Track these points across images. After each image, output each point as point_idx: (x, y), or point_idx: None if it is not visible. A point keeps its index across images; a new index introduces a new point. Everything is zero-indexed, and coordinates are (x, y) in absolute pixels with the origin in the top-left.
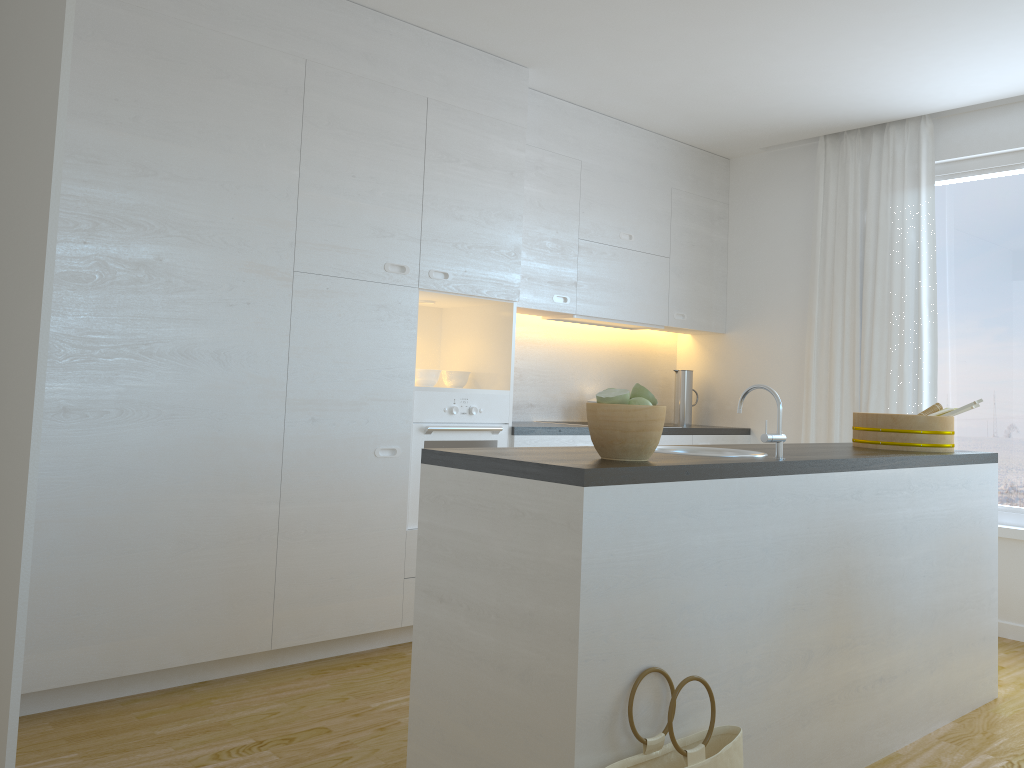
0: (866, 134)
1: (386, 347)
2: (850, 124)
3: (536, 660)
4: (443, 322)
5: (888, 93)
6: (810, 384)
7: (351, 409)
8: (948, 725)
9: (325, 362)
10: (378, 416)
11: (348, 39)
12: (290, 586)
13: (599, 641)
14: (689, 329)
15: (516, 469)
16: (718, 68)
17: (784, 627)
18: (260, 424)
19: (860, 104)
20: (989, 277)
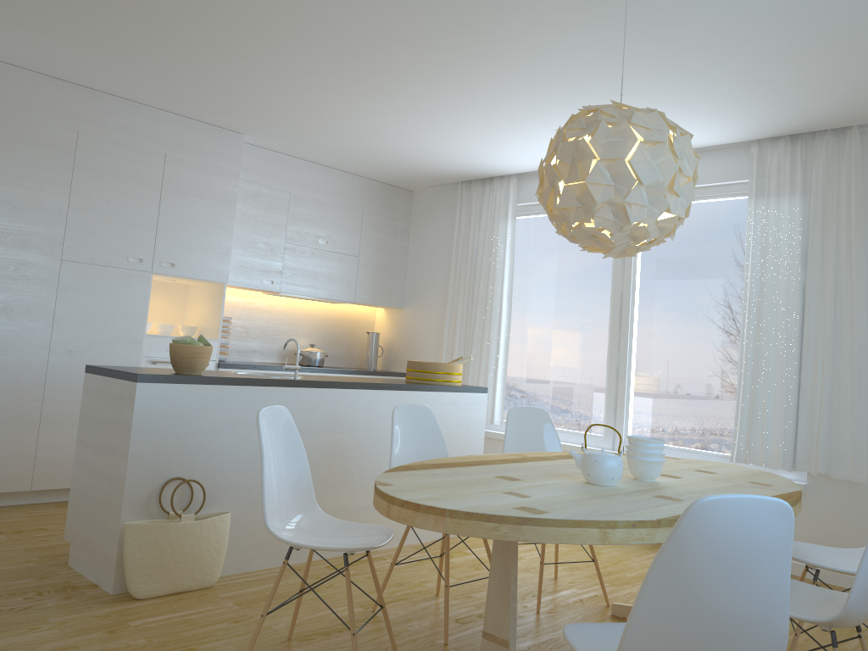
0: (484, 183)
1: (125, 308)
2: (471, 176)
3: (114, 469)
4: (188, 293)
5: (477, 161)
6: (443, 344)
7: (97, 346)
8: (426, 542)
9: (80, 316)
10: (117, 351)
11: (109, 118)
12: (47, 452)
13: (142, 459)
14: (373, 305)
15: (117, 374)
16: (362, 142)
17: None
18: (32, 352)
19: (466, 166)
20: (543, 280)
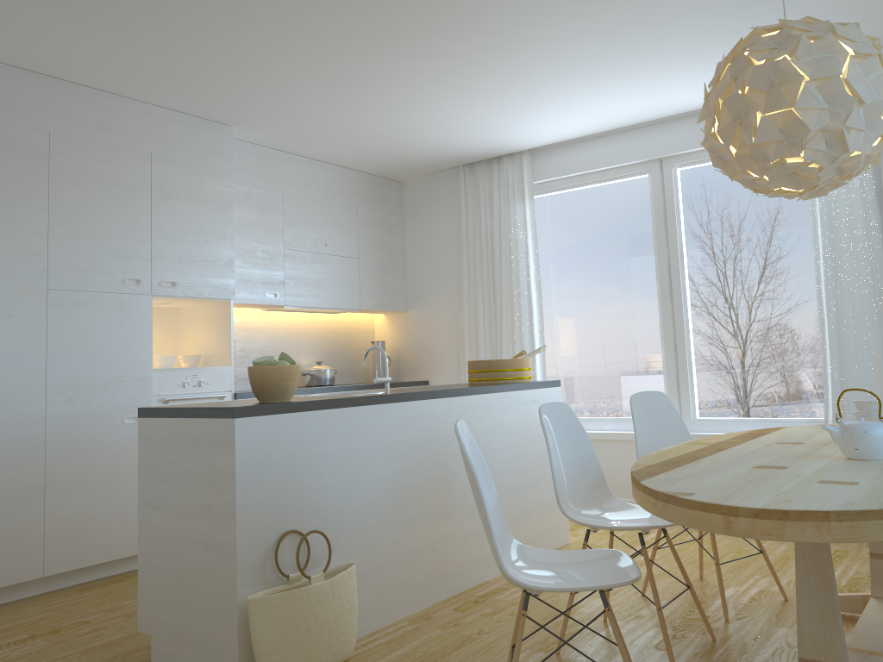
0: (490, 163)
1: (127, 341)
2: (477, 157)
3: (213, 533)
4: (180, 318)
5: (493, 137)
6: (465, 344)
7: (101, 389)
8: None
9: (77, 355)
10: (124, 393)
11: (83, 113)
12: (57, 527)
13: (252, 514)
14: (378, 310)
15: (196, 413)
16: (371, 124)
17: (393, 501)
18: (26, 406)
19: (478, 144)
20: (572, 261)
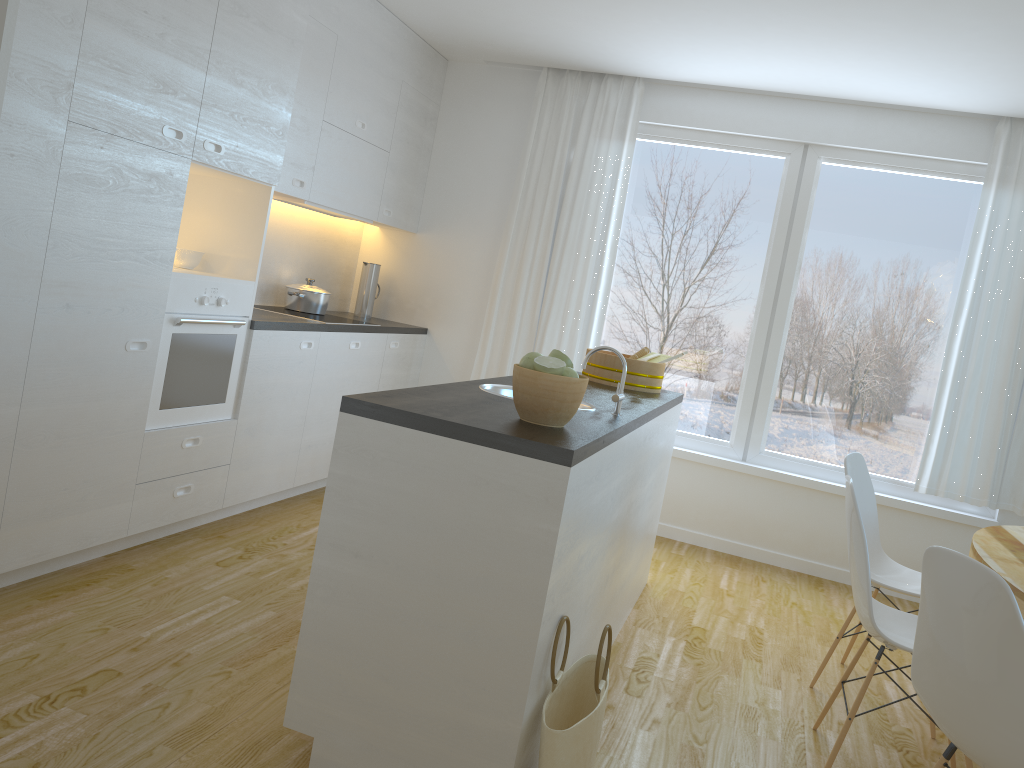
0: (585, 78)
1: (152, 225)
2: (578, 66)
3: (487, 621)
4: None
5: (630, 54)
6: (496, 298)
7: (108, 295)
8: (632, 612)
9: (89, 238)
10: (134, 305)
11: None
12: (21, 501)
13: (550, 603)
14: (391, 226)
15: (483, 438)
16: None
17: (605, 560)
18: (9, 309)
19: (601, 55)
20: (660, 232)
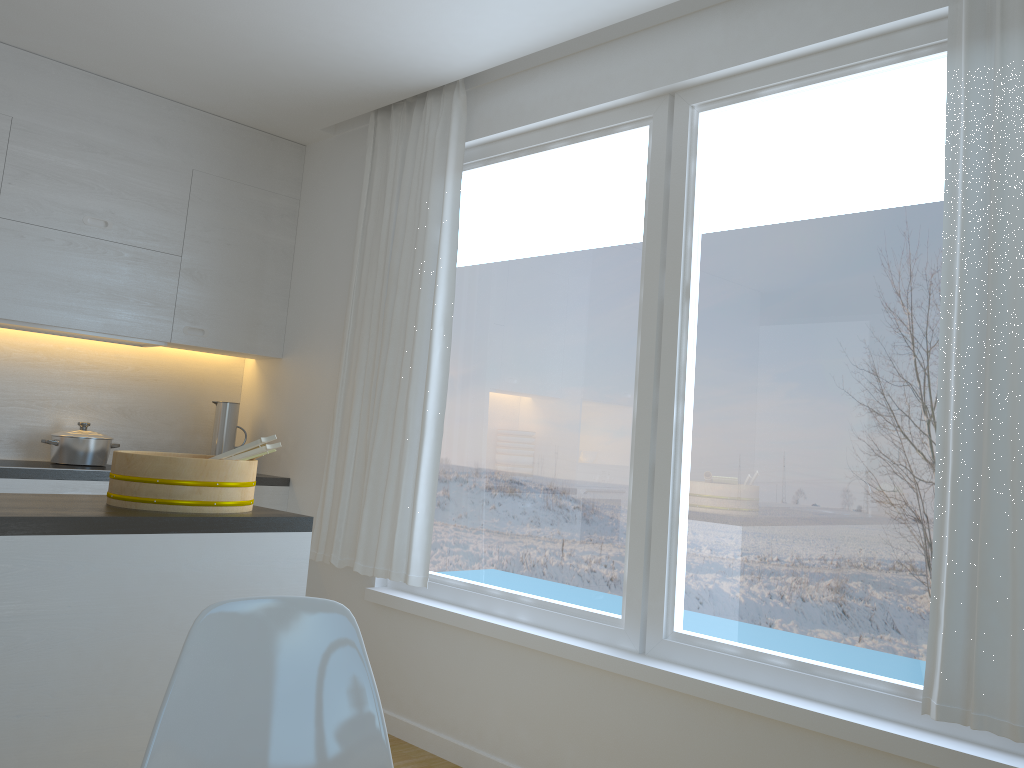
0: (413, 110)
1: None
2: (383, 94)
3: None
4: None
5: (371, 41)
6: (334, 422)
7: None
8: None
9: None
10: None
11: None
12: None
13: None
14: (216, 349)
15: None
16: None
17: None
18: None
19: (358, 60)
20: (513, 288)
